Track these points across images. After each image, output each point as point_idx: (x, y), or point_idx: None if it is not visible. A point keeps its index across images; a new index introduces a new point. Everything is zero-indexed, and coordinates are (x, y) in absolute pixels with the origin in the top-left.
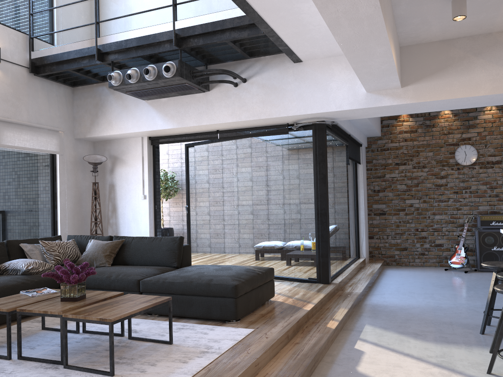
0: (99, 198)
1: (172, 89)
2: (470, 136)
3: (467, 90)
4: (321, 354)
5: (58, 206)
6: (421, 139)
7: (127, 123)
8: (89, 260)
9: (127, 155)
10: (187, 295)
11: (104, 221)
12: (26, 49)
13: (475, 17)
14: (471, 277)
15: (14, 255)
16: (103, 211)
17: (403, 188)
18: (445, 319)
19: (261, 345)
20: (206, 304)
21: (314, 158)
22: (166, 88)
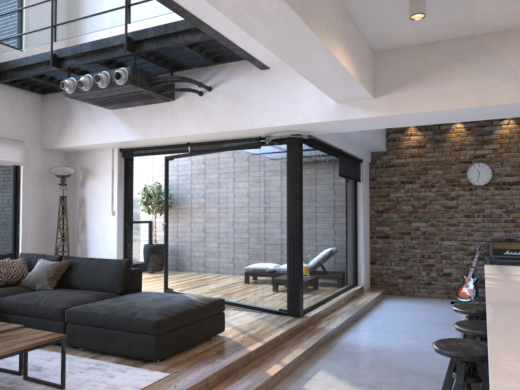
0: (67, 212)
1: (131, 98)
2: (484, 153)
3: (447, 101)
4: None
5: (20, 221)
6: (429, 155)
7: (93, 134)
8: (32, 282)
9: (98, 168)
10: (110, 328)
11: (73, 237)
12: None
13: (449, 16)
14: None
15: None
16: (73, 226)
17: (409, 209)
18: (416, 368)
19: None
20: (127, 340)
21: (287, 176)
22: (125, 97)
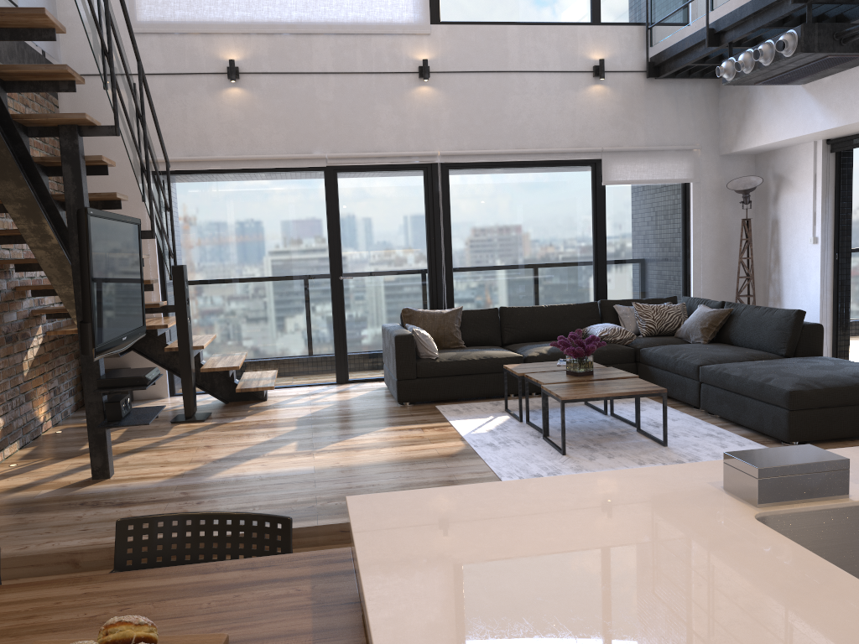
0: (751, 242)
1: (818, 66)
2: None
3: None
4: None
5: (690, 255)
6: None
7: (778, 125)
8: (685, 332)
9: (795, 173)
10: (742, 395)
11: (764, 276)
12: (643, 46)
13: None
14: None
15: (607, 319)
16: (764, 261)
17: None
18: None
19: None
20: (758, 412)
21: None
22: (806, 68)
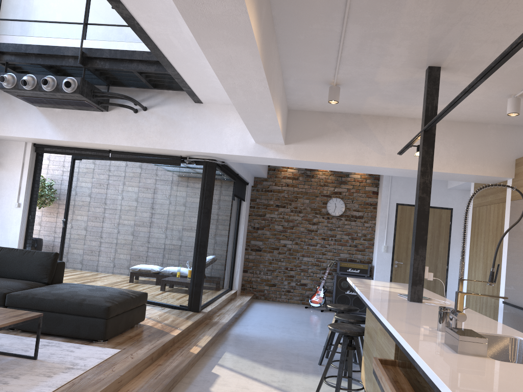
0: None
1: (69, 103)
2: (341, 190)
3: (336, 157)
4: (181, 376)
5: None
6: (301, 187)
7: (12, 126)
8: None
9: (6, 158)
10: (56, 312)
11: None
12: None
13: (348, 101)
14: (325, 315)
15: None
16: None
17: (280, 228)
18: (294, 351)
19: (126, 364)
20: (75, 323)
21: (201, 193)
22: (63, 101)
